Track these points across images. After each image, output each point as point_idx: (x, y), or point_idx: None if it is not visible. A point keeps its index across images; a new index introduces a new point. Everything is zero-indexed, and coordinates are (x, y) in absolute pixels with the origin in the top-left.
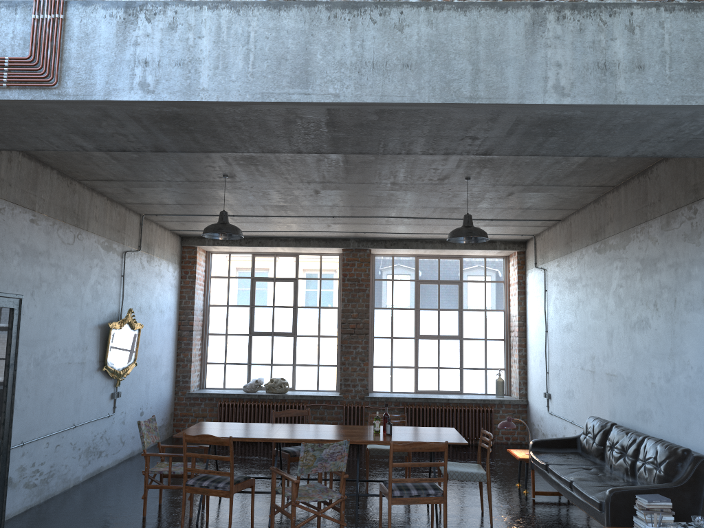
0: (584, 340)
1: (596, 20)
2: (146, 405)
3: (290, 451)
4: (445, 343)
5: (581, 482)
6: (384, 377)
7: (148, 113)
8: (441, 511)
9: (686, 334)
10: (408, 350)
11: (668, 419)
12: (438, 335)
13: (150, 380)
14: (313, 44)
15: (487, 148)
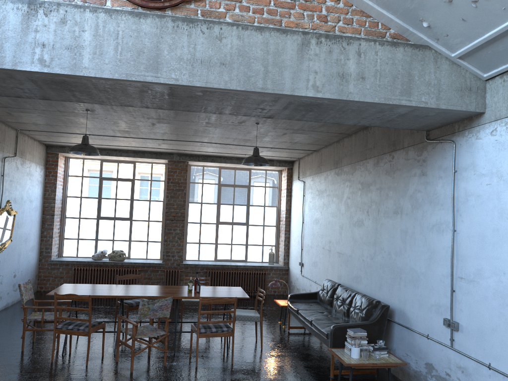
0: (325, 230)
1: (339, 46)
2: (18, 269)
3: (129, 303)
4: (237, 227)
5: (317, 321)
6: (194, 250)
7: (43, 78)
8: (230, 341)
9: (383, 231)
10: (211, 232)
11: (370, 282)
12: (232, 222)
13: (21, 251)
14: (162, 43)
15: (271, 114)
